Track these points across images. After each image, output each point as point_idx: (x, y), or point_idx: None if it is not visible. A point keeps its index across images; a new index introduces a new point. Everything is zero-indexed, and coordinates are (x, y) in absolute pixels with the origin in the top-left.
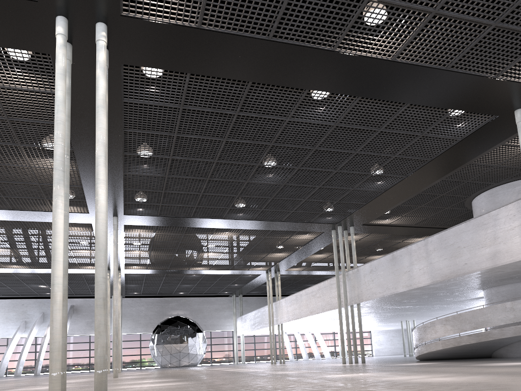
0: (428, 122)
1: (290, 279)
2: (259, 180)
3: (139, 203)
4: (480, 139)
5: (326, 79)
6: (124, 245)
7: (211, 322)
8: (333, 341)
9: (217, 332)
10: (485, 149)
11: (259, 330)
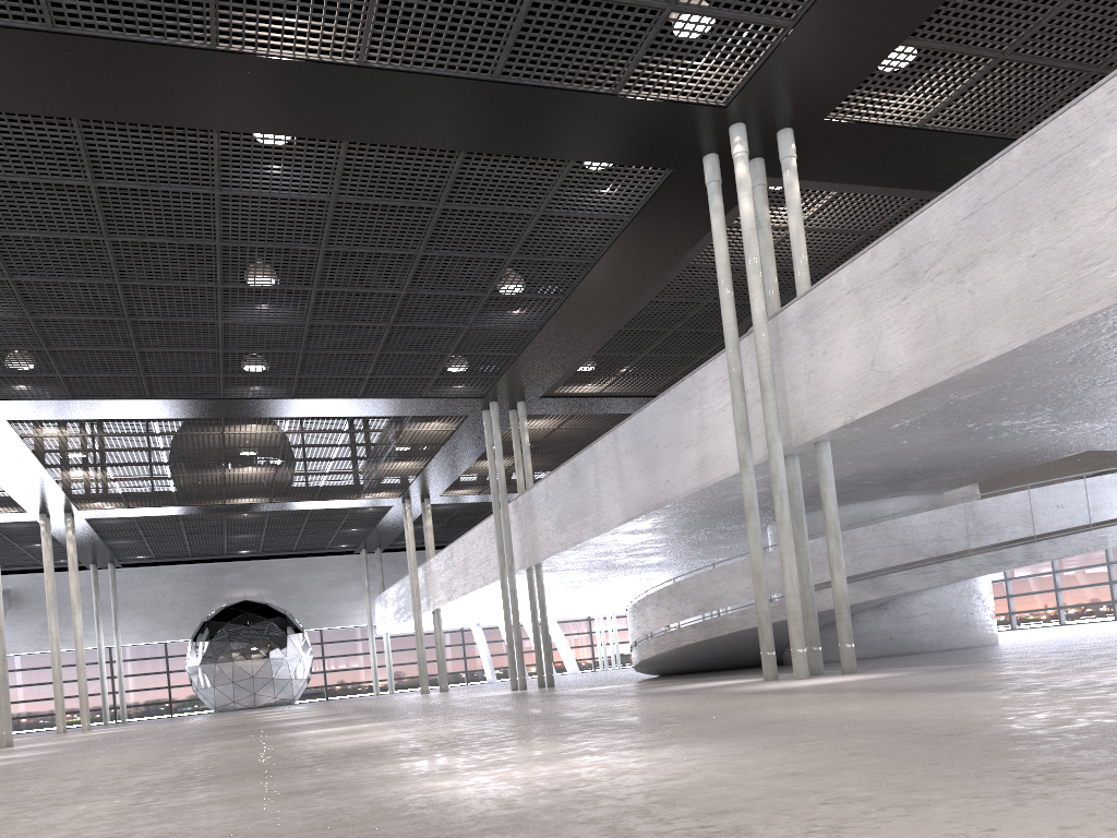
0: (534, 187)
1: (466, 512)
2: (249, 318)
3: (10, 374)
4: (671, 218)
5: (240, 108)
6: (40, 462)
7: (321, 609)
8: (587, 636)
9: (336, 630)
10: (696, 236)
11: (409, 623)
